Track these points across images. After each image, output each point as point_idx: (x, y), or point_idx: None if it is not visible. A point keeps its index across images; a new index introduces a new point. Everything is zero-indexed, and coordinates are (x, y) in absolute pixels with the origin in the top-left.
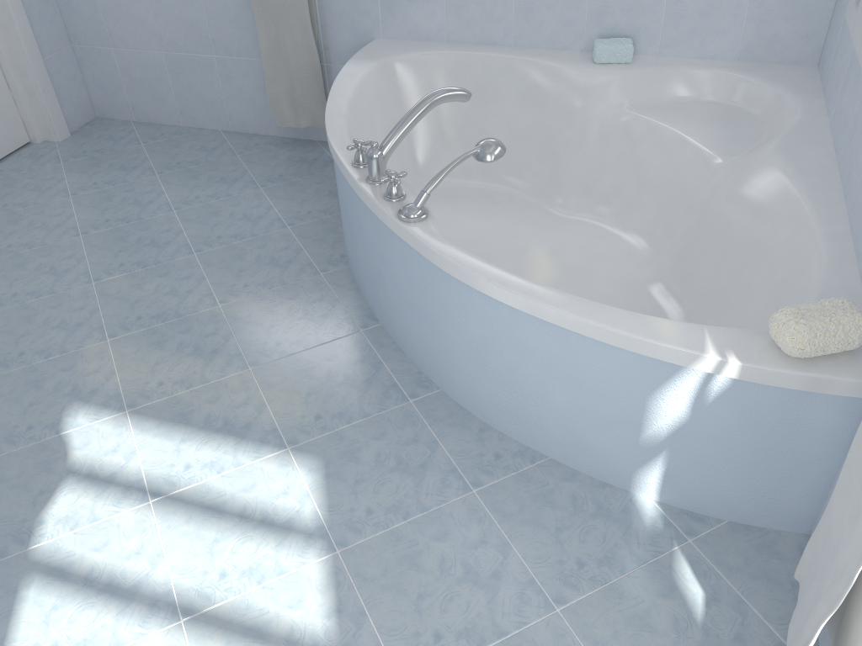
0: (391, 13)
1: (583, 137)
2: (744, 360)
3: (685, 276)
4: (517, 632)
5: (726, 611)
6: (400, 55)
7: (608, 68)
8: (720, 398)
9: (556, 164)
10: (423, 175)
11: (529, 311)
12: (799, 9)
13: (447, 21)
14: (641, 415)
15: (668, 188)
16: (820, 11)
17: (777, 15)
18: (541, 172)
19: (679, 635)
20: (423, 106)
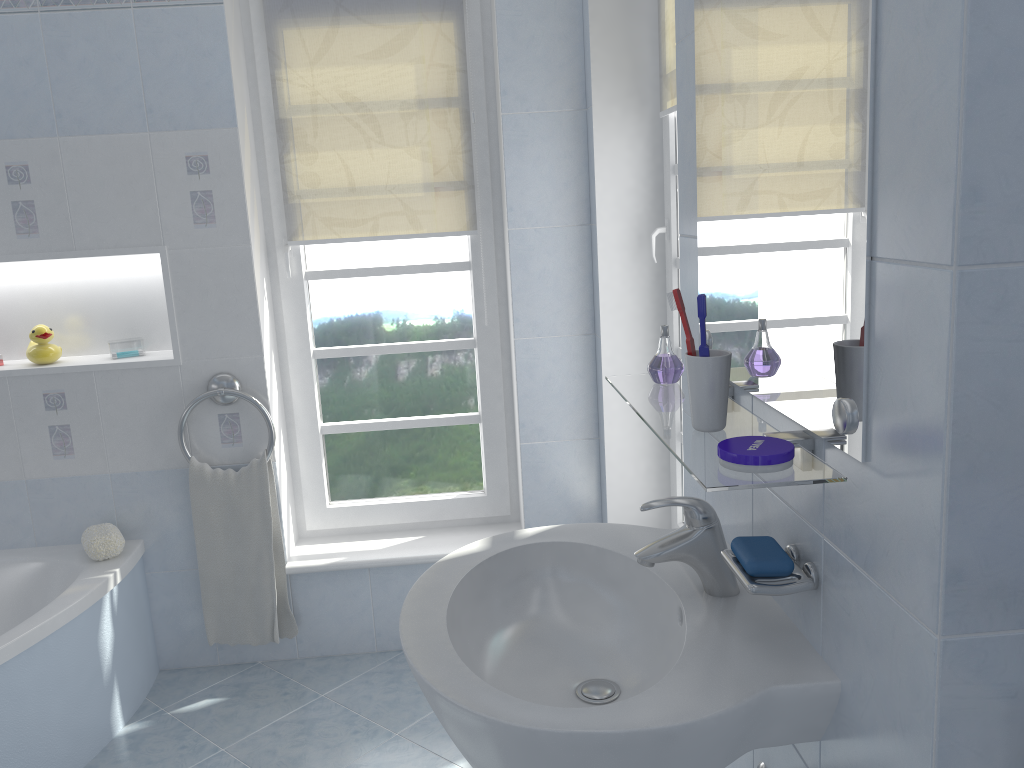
0: None
1: None
2: (117, 567)
3: None
4: (243, 761)
5: (219, 690)
6: None
7: None
8: (118, 603)
9: None
10: None
11: (21, 649)
12: None
13: None
14: (99, 660)
15: None
16: None
17: None
18: None
19: (238, 703)
20: None
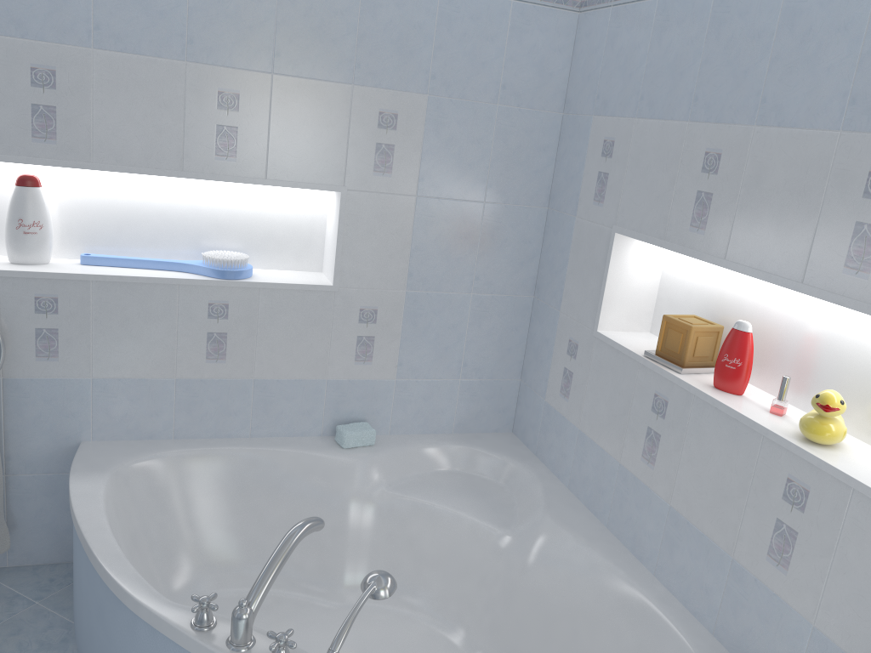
0: (106, 413)
1: (351, 522)
2: None
3: (509, 650)
4: None
5: None
6: (130, 461)
7: (358, 452)
8: None
9: (324, 553)
10: (169, 593)
11: None
12: (495, 390)
13: (176, 417)
14: None
15: (451, 562)
16: (510, 391)
17: (481, 396)
18: (306, 563)
19: None
20: (289, 546)
